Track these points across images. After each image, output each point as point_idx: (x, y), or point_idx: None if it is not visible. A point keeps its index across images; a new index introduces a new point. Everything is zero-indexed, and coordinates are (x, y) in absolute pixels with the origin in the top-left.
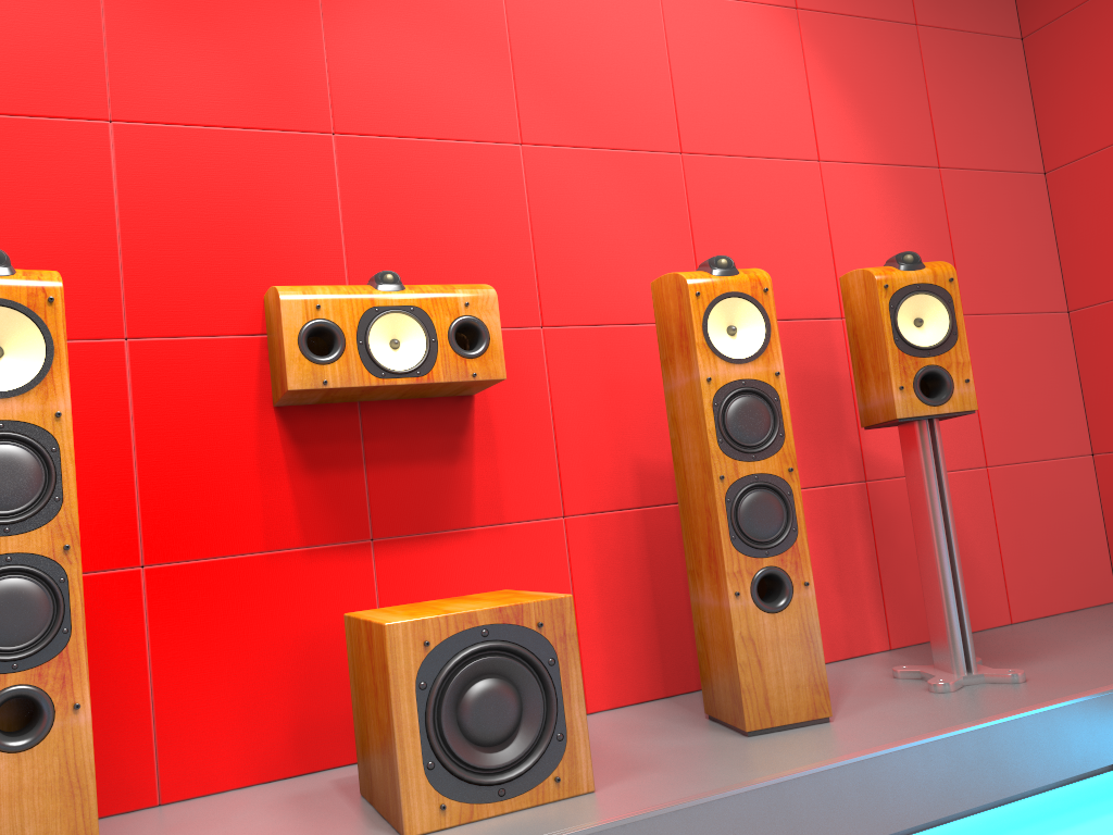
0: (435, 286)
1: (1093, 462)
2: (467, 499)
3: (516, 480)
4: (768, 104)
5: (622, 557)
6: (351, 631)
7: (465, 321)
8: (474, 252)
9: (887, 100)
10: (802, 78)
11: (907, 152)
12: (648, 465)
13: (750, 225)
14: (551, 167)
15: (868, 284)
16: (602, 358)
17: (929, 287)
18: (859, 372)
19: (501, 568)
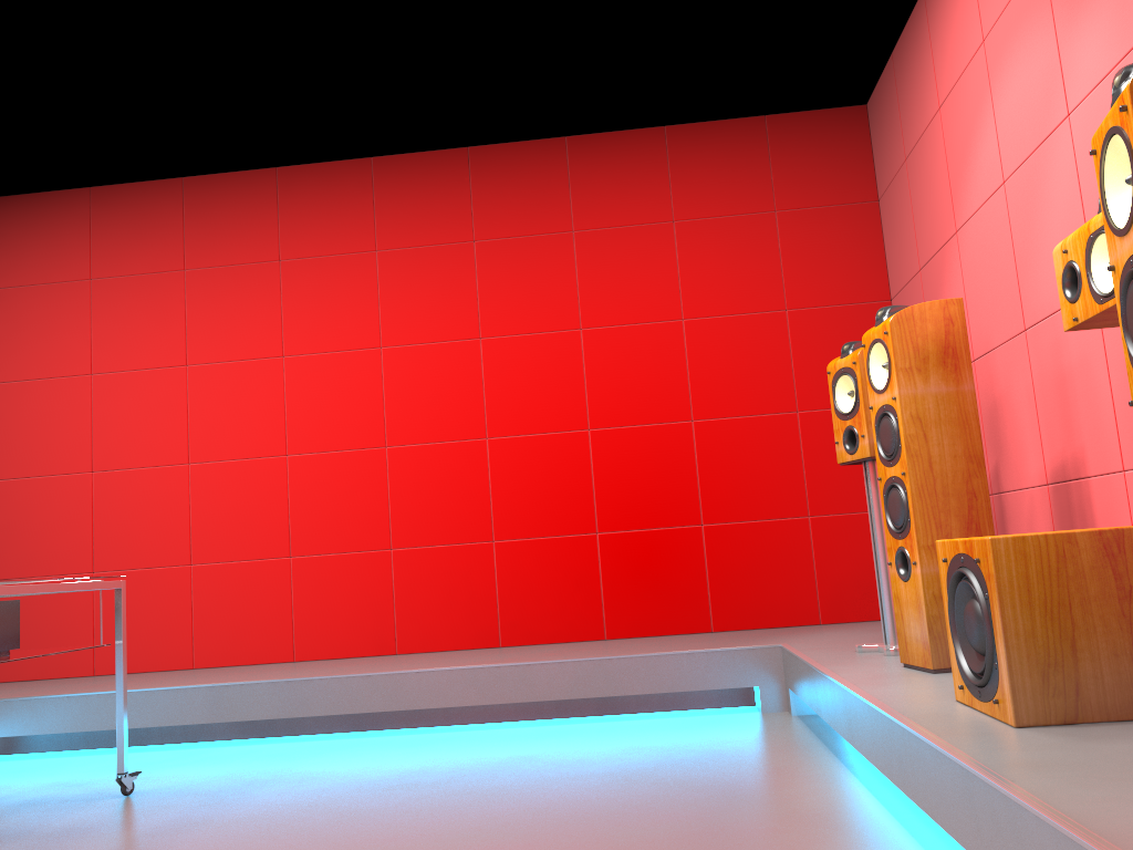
0: None
1: None
2: None
3: None
4: None
5: None
6: None
7: None
8: None
9: None
10: None
11: None
12: None
13: None
14: None
15: None
16: None
17: None
18: None
19: None
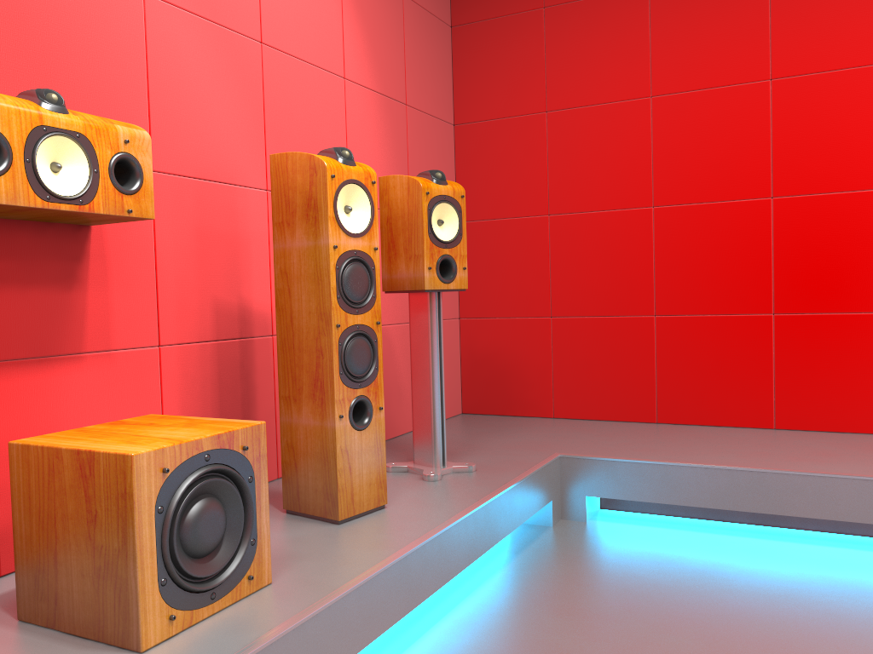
0: (93, 116)
1: (459, 323)
2: (81, 326)
3: (123, 310)
4: (319, 22)
5: (200, 382)
6: (30, 459)
7: (124, 157)
8: (98, 86)
9: (384, 45)
10: (340, 9)
11: (391, 88)
12: (223, 305)
13: (301, 117)
14: (167, 23)
15: (413, 188)
16: (196, 208)
17: (450, 199)
18: (388, 251)
19: (106, 391)
